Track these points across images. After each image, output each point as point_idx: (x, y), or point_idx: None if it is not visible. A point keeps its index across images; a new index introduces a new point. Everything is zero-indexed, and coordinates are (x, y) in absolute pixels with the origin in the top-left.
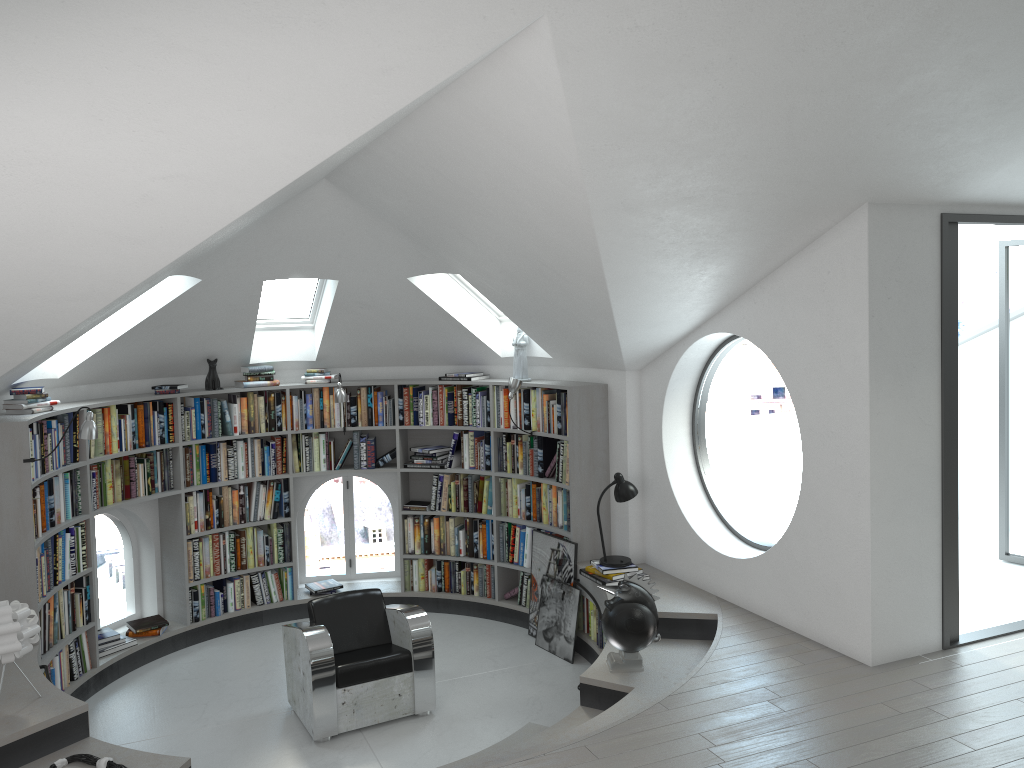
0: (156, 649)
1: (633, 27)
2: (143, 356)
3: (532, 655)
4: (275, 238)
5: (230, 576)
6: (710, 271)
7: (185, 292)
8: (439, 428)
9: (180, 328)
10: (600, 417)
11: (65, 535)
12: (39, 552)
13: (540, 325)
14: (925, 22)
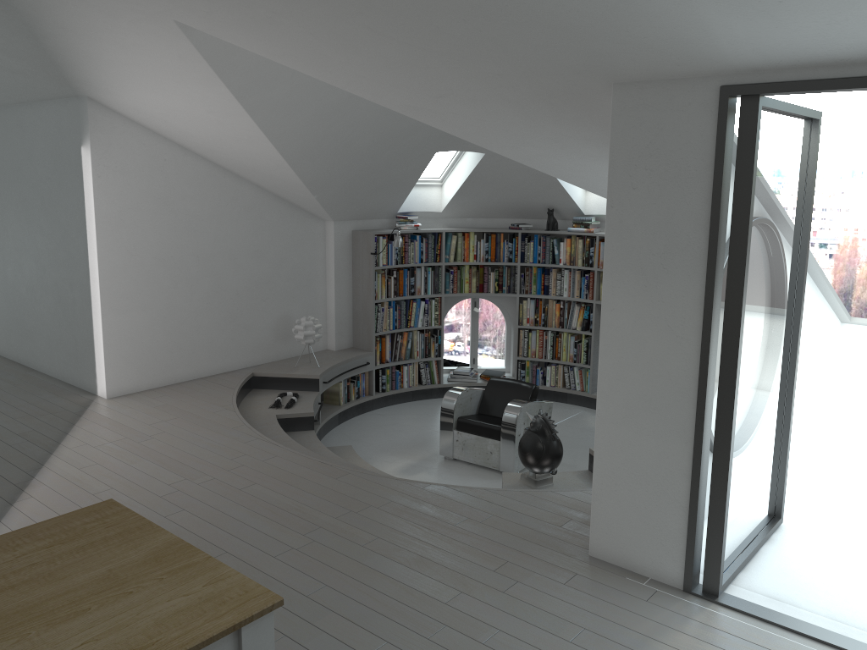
0: None
1: (207, 13)
2: (497, 203)
3: None
4: None
5: (547, 361)
6: (596, 154)
7: (480, 162)
8: None
9: (506, 185)
10: None
11: (419, 302)
12: (387, 305)
13: None
14: None
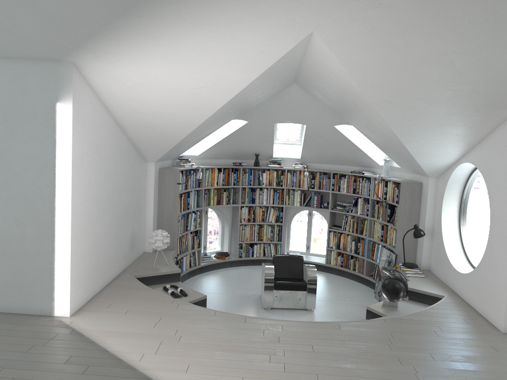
0: (223, 264)
1: (353, 33)
2: (229, 150)
3: (370, 301)
4: (277, 106)
5: (255, 242)
6: (450, 132)
7: (242, 126)
8: (348, 194)
9: (242, 140)
10: (416, 198)
11: (192, 213)
12: (180, 217)
13: (389, 151)
14: (504, 23)
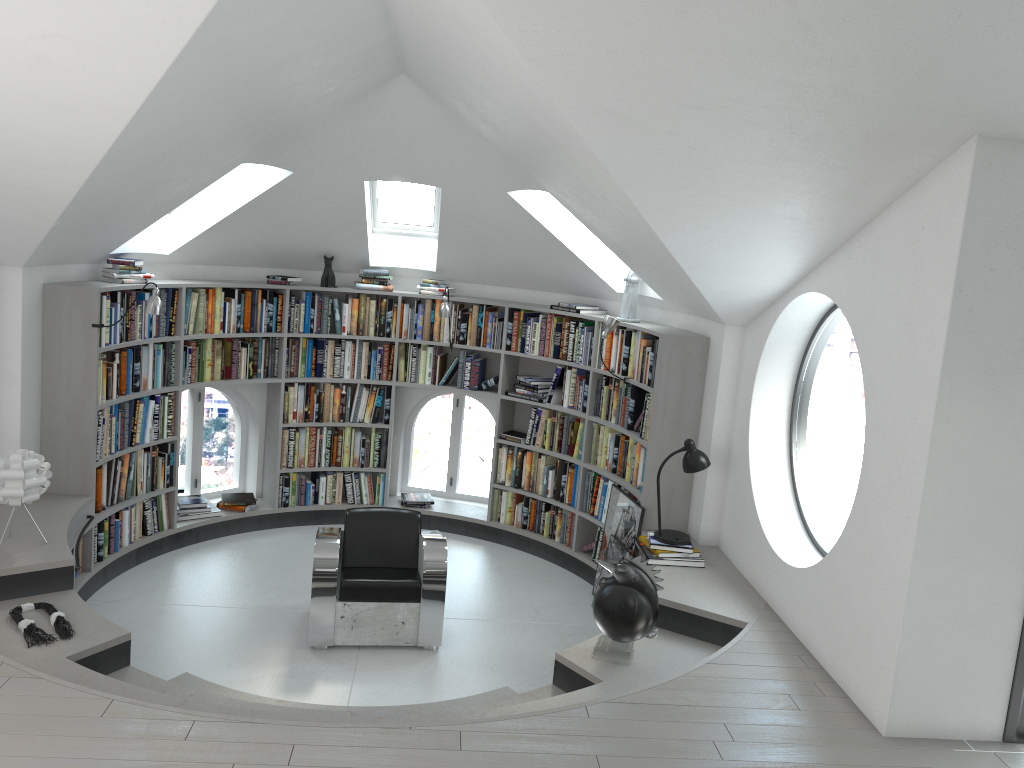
0: (240, 524)
1: None
2: (256, 244)
3: (580, 616)
4: (365, 135)
5: (322, 470)
6: (777, 211)
7: (278, 183)
8: (543, 359)
9: (287, 220)
10: (695, 374)
11: (148, 402)
12: (109, 413)
13: (636, 260)
14: None
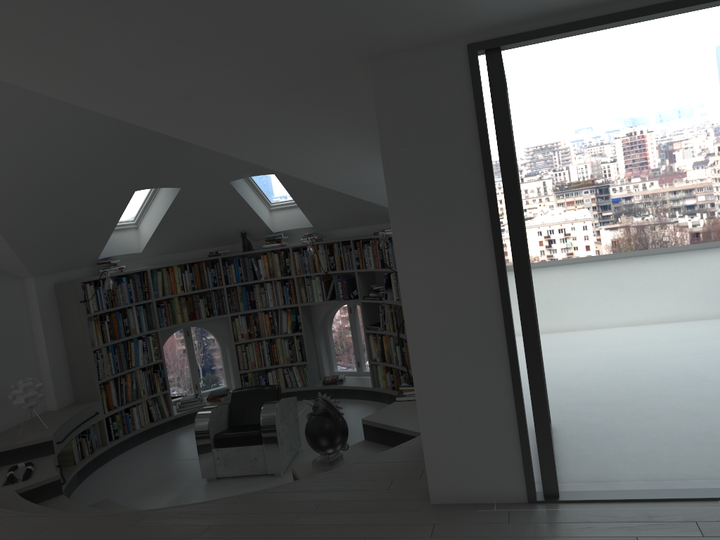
0: None
1: None
2: (194, 235)
3: None
4: (208, 155)
5: (267, 368)
6: (334, 141)
7: (177, 196)
8: (376, 270)
9: (201, 217)
10: None
11: (137, 341)
12: (105, 350)
13: None
14: None
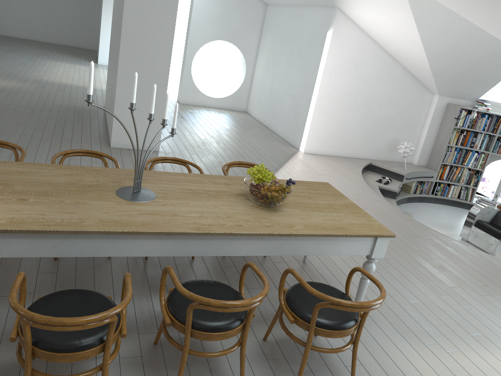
0: None
1: None
2: None
3: None
4: None
5: None
6: None
7: None
8: None
9: None
10: None
11: (474, 152)
12: (454, 149)
13: None
14: None
